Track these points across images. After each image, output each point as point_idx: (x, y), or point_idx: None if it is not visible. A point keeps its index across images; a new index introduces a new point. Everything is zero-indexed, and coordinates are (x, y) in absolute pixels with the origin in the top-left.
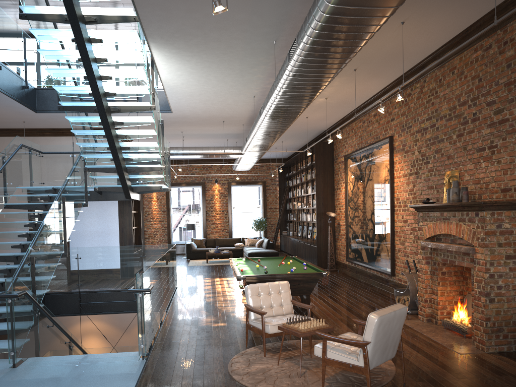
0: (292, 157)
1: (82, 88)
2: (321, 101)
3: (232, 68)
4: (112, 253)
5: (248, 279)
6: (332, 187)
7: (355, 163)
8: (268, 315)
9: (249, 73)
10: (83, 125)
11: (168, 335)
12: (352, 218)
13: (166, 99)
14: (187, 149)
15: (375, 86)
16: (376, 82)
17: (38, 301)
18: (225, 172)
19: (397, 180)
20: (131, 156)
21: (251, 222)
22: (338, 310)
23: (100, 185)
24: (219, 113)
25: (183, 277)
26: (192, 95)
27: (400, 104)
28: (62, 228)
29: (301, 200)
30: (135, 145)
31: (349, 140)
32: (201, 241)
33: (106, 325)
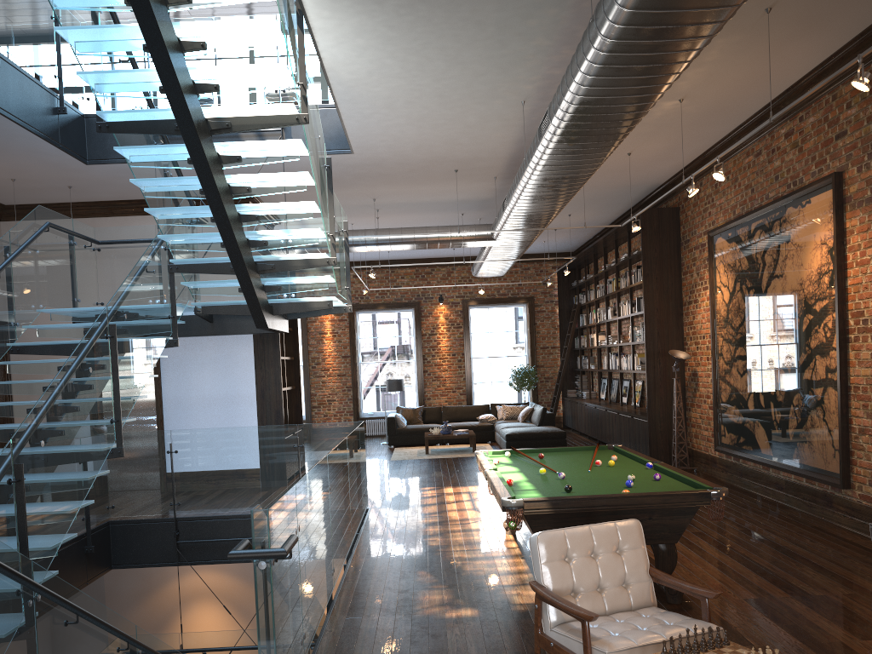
0: (584, 249)
1: (144, 77)
2: (667, 108)
3: (480, 22)
4: (237, 441)
5: (529, 509)
6: (678, 299)
7: (735, 245)
8: (592, 611)
9: (518, 34)
10: (156, 166)
11: (341, 646)
12: (729, 362)
13: (339, 125)
14: (385, 233)
15: (800, 59)
16: (806, 47)
17: (35, 569)
18: (457, 281)
19: (856, 270)
20: (264, 237)
21: (502, 375)
22: (737, 574)
23: (204, 302)
24: (449, 151)
25: (380, 486)
26: (392, 105)
27: (865, 94)
28: (112, 392)
29: (607, 329)
30: (271, 210)
31: (720, 198)
32: (414, 411)
33: (234, 580)
